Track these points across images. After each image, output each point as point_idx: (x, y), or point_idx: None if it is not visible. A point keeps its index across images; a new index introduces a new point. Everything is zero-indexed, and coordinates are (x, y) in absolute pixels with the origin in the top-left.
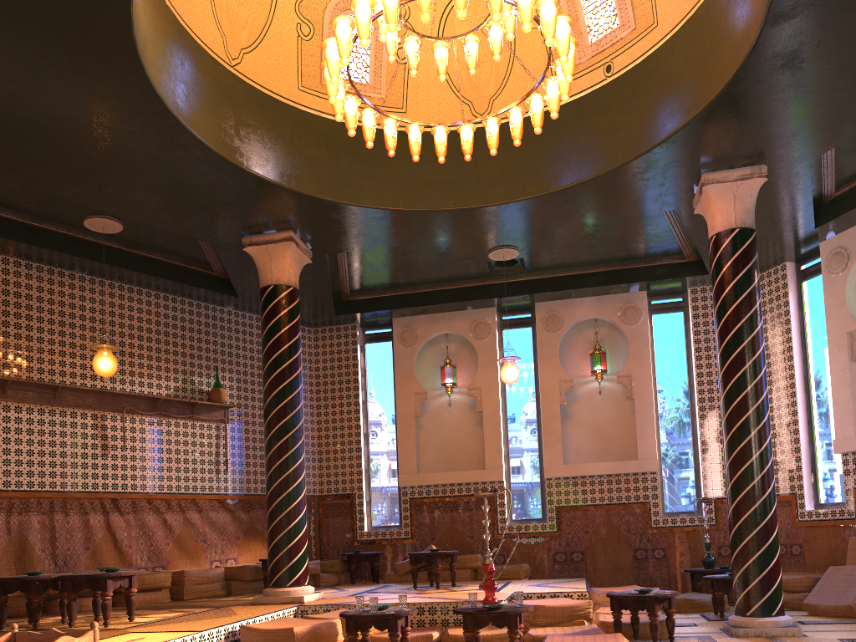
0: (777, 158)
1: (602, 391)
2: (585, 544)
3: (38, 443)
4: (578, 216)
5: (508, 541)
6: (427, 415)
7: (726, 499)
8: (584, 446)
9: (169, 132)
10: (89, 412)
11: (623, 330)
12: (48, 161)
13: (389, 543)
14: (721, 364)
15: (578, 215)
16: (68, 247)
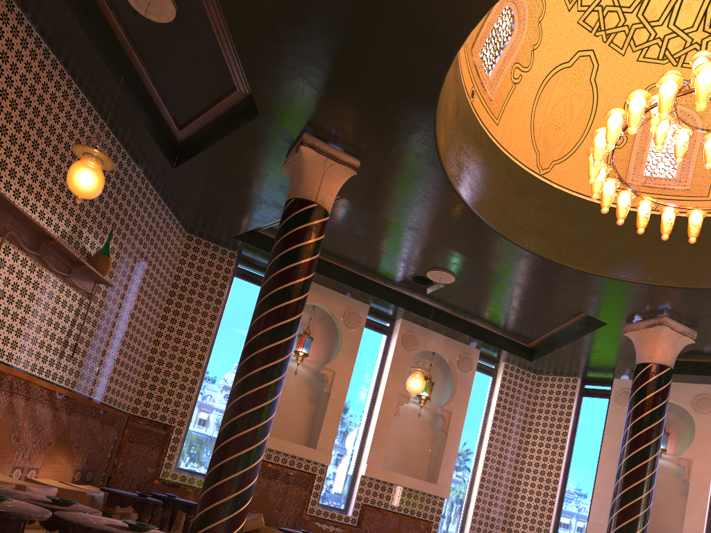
0: (706, 332)
1: (415, 413)
2: None
3: None
4: (556, 292)
5: (312, 523)
6: None
7: None
8: (390, 455)
9: (463, 3)
10: None
11: (456, 373)
12: None
13: (194, 492)
14: (632, 464)
15: (557, 291)
16: None
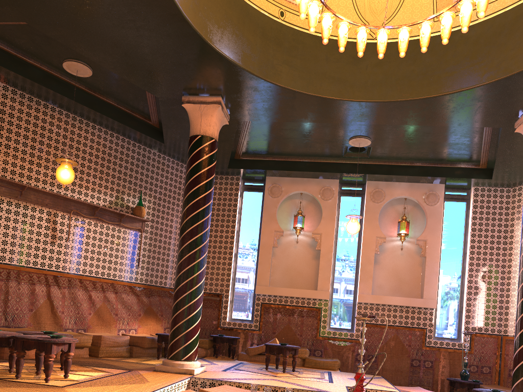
0: None
1: (402, 248)
2: (378, 351)
3: (3, 227)
4: (430, 120)
5: (326, 341)
6: (279, 246)
7: (515, 341)
8: (385, 284)
9: None
10: (46, 209)
11: (425, 209)
12: (47, 1)
13: (242, 332)
14: None
15: (430, 120)
16: (47, 82)
